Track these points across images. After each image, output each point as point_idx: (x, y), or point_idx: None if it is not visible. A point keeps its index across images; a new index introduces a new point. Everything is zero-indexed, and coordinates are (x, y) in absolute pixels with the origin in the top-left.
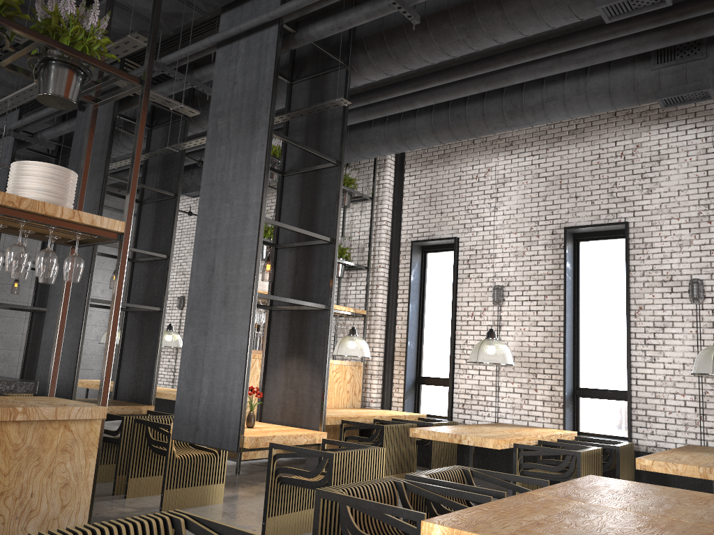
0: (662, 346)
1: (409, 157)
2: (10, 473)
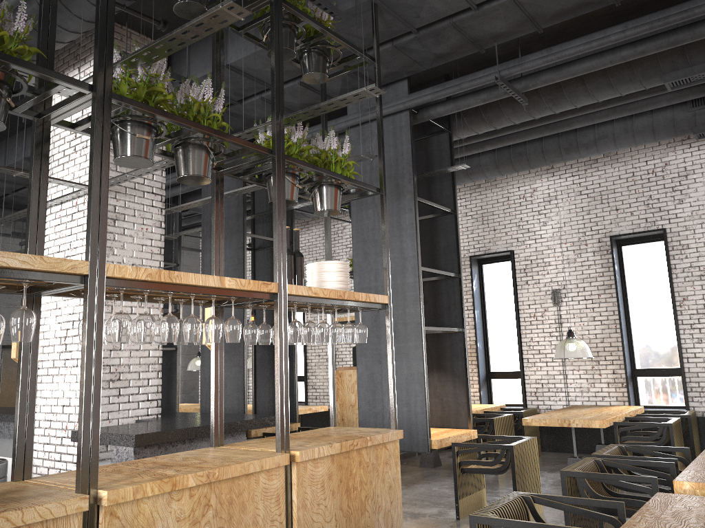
0: None
1: None
2: (367, 482)
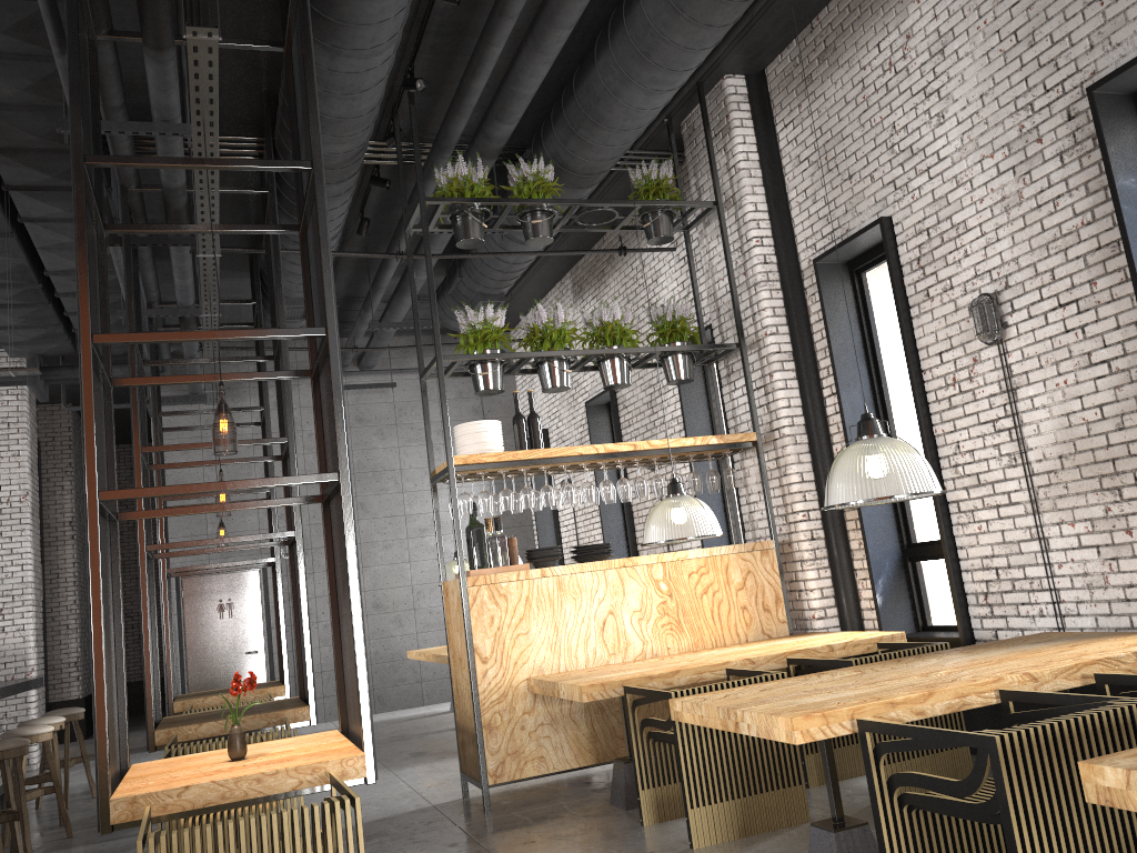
0: None
1: (776, 88)
2: None
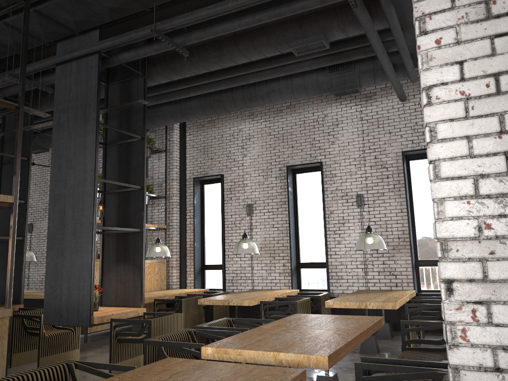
0: (343, 234)
1: (189, 122)
2: None
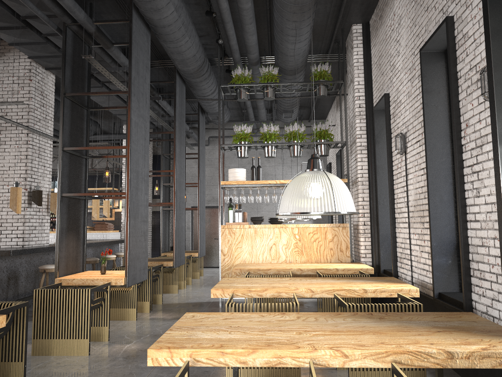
0: (482, 173)
1: (371, 30)
2: None
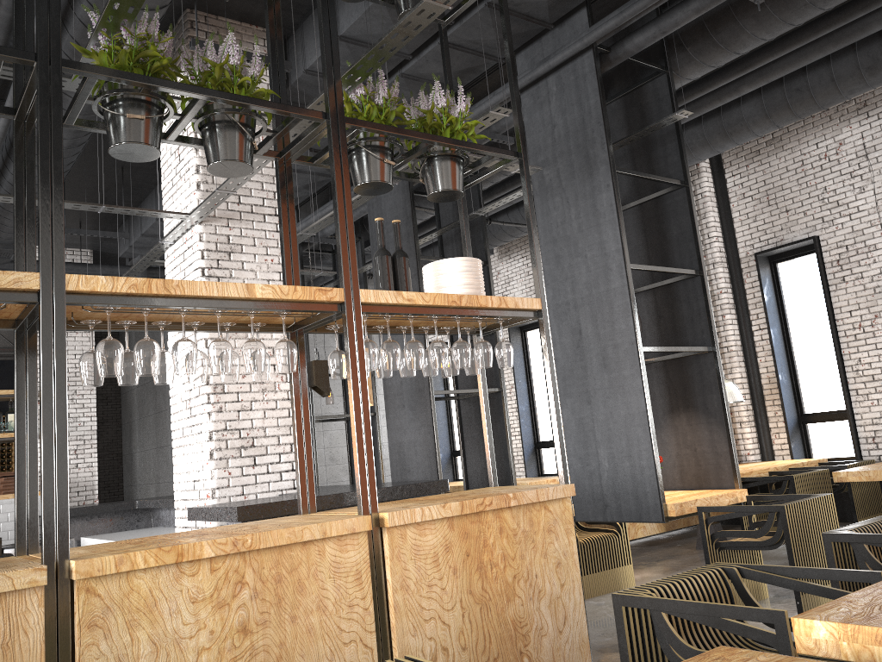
0: None
1: (726, 153)
2: (516, 557)
